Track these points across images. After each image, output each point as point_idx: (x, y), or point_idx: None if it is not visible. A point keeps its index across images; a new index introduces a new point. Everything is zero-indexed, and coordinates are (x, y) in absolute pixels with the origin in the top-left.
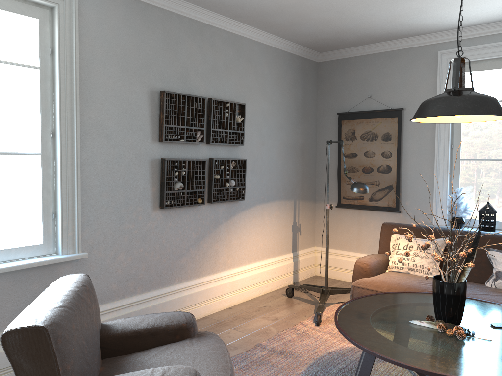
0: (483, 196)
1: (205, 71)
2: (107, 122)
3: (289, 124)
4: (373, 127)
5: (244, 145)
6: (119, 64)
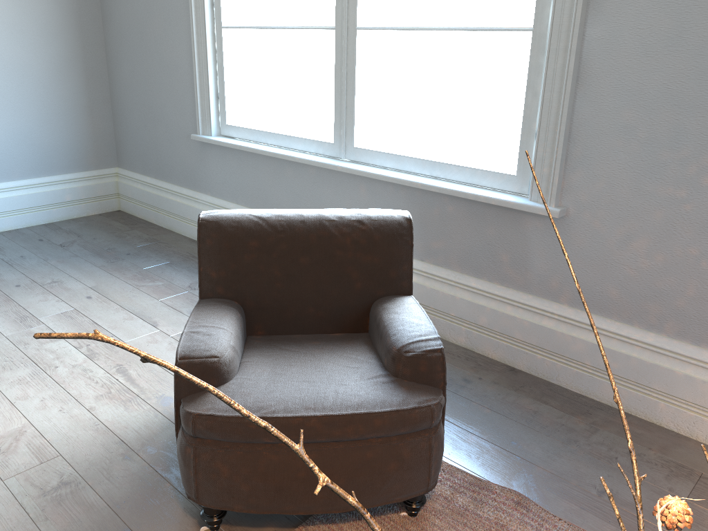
0: None
1: None
2: None
3: None
4: None
5: None
6: None
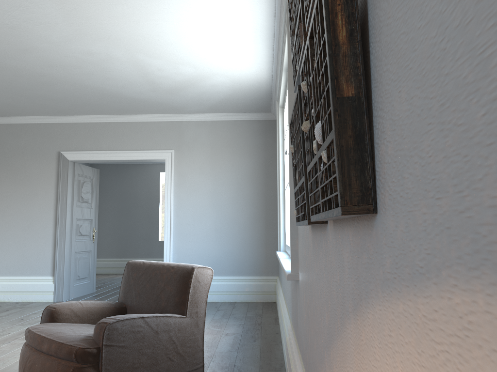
0: None
1: None
2: None
3: None
4: None
5: None
6: None
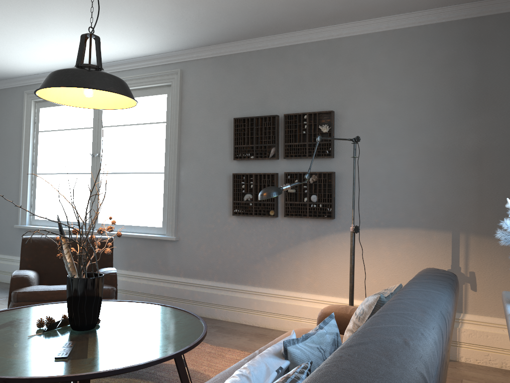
0: None
1: (287, 90)
2: (198, 149)
3: (438, 122)
4: None
5: (342, 156)
6: (207, 106)
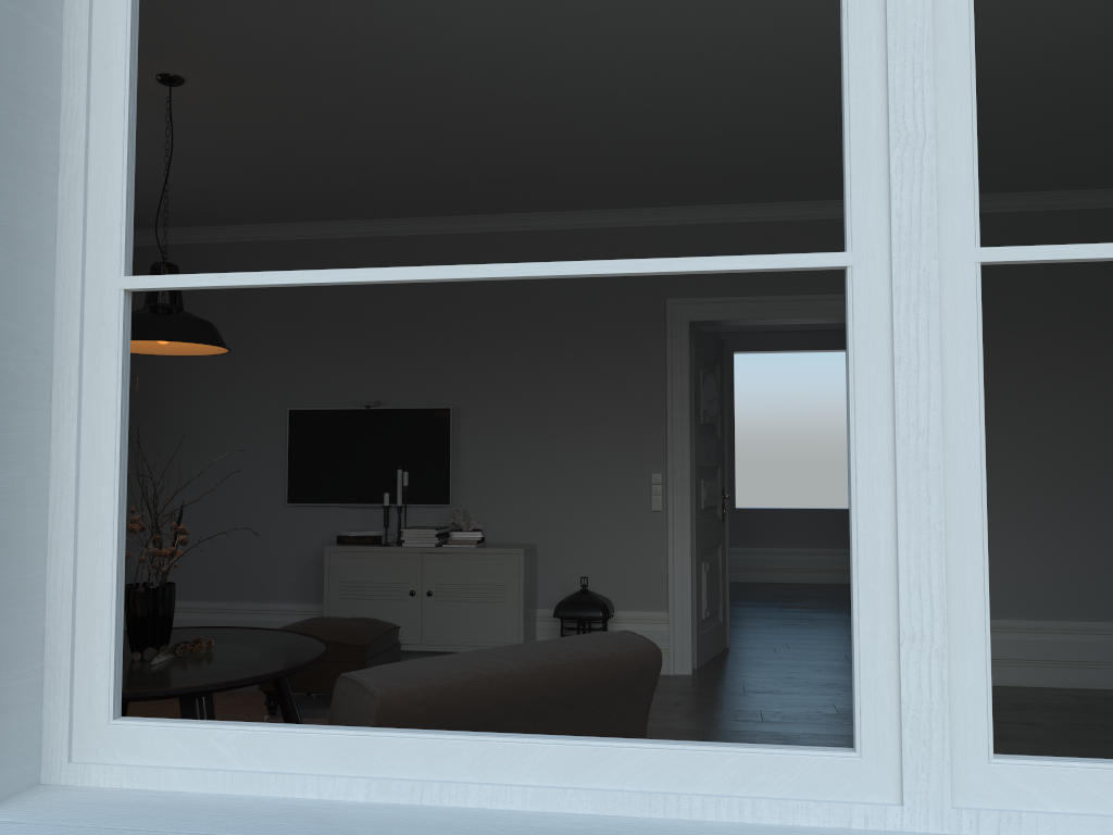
0: None
1: None
2: None
3: None
4: None
5: None
6: None
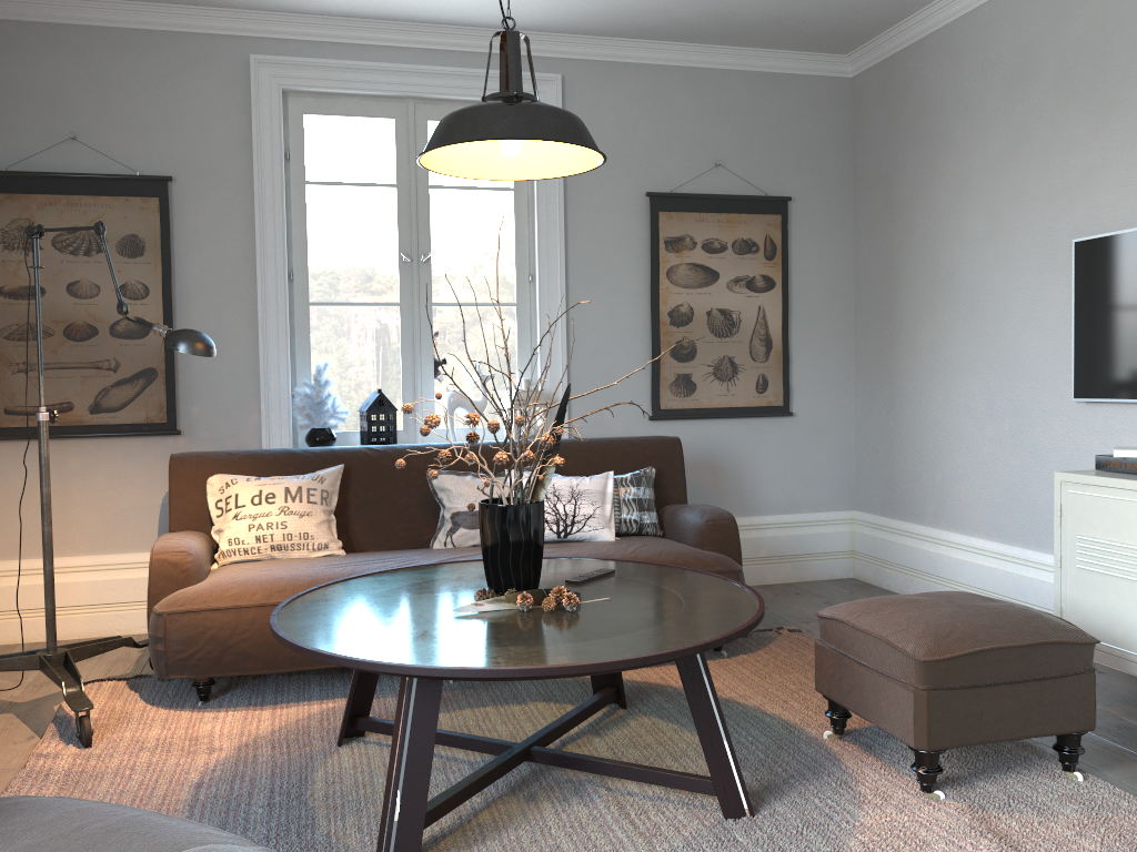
0: (361, 381)
1: None
2: None
3: None
4: (92, 219)
5: None
6: None
